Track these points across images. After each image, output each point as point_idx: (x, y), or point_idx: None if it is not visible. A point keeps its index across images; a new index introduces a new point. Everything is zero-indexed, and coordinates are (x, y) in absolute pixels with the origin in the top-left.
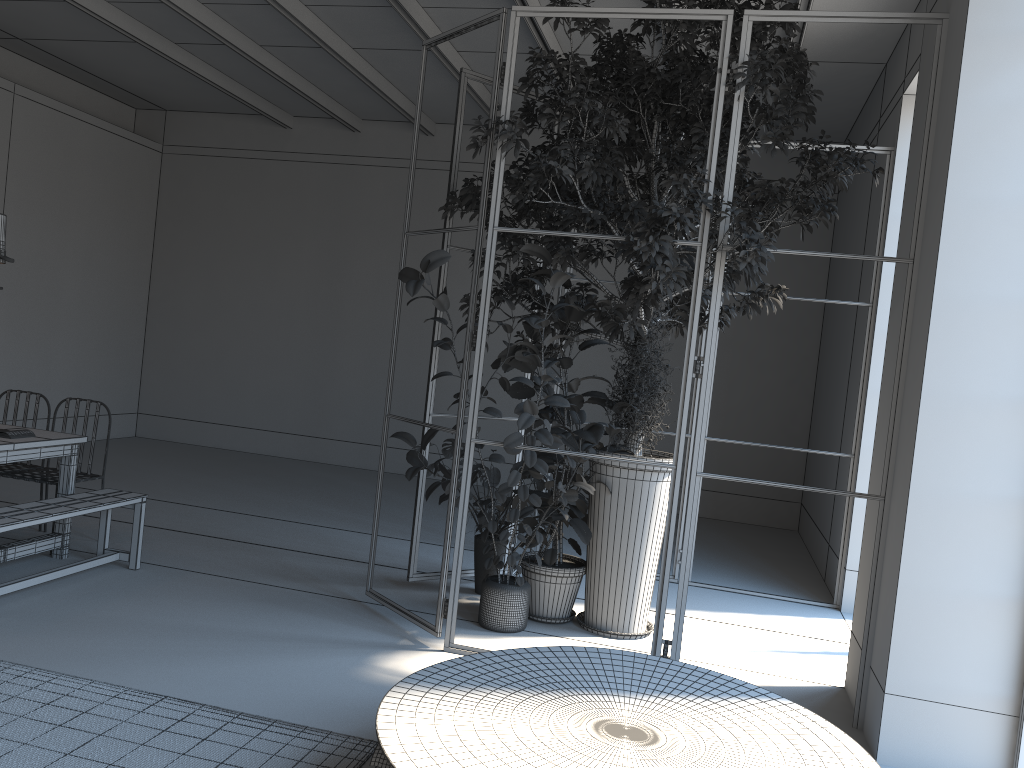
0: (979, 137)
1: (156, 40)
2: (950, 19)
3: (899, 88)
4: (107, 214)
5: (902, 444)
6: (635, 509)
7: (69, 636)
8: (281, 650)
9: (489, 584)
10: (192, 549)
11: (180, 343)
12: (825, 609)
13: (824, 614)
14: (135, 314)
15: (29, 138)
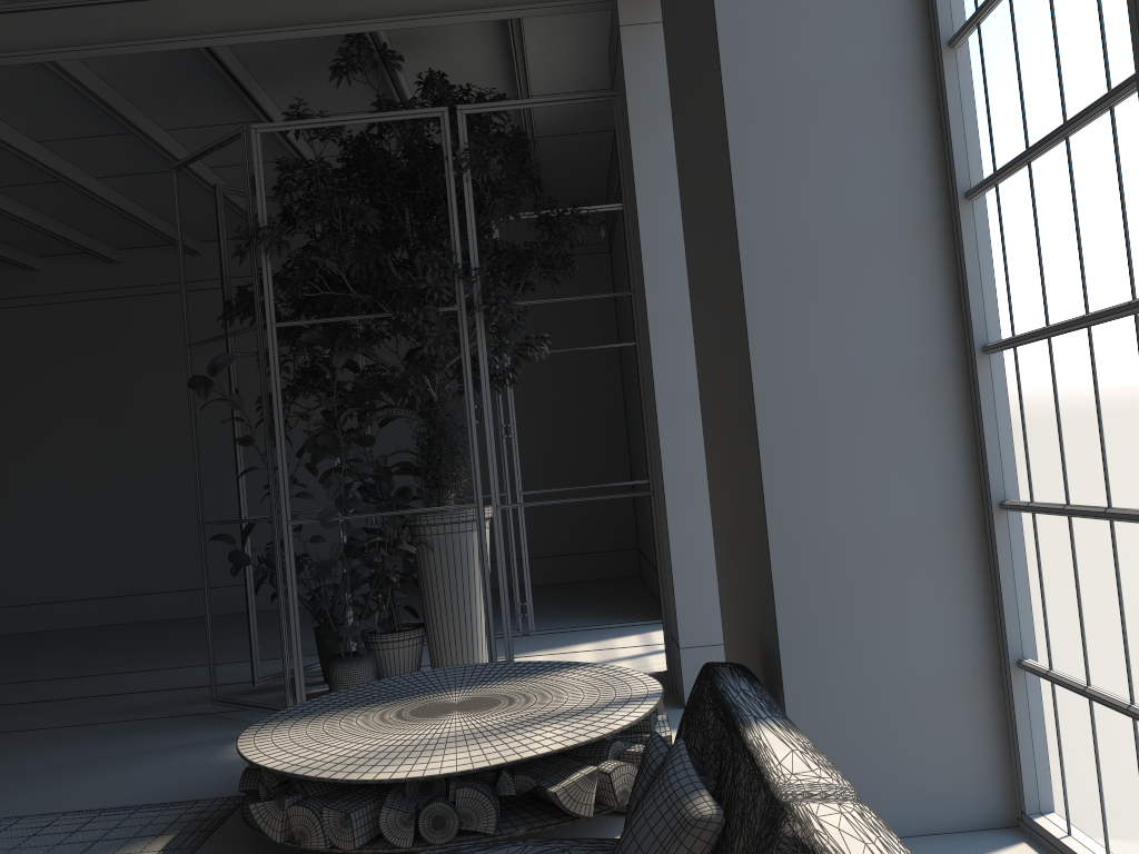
0: (654, 186)
1: None
2: (620, 95)
3: None
4: None
5: (655, 443)
6: (458, 560)
7: None
8: (135, 762)
9: (334, 661)
10: (13, 715)
11: None
12: (658, 624)
13: (657, 628)
14: None
15: None
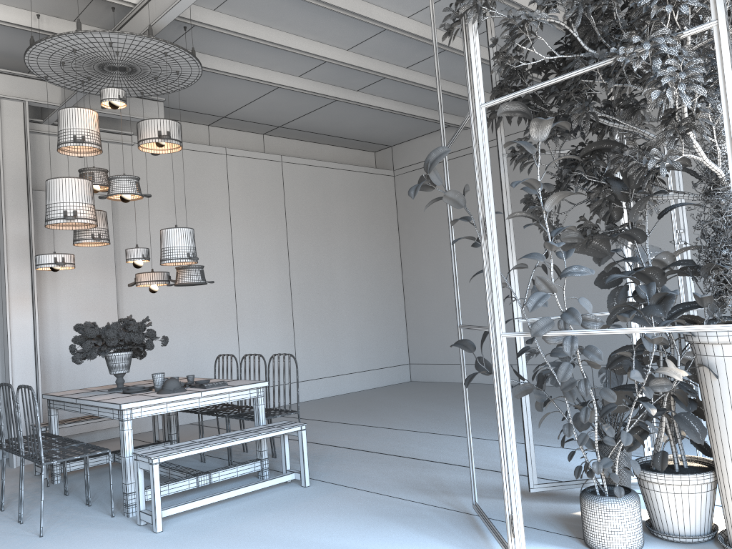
0: None
1: (341, 92)
2: None
3: None
4: (360, 226)
5: None
6: None
7: (196, 548)
8: None
9: (583, 496)
10: (367, 467)
11: (426, 307)
12: None
13: None
14: (394, 292)
15: (296, 188)
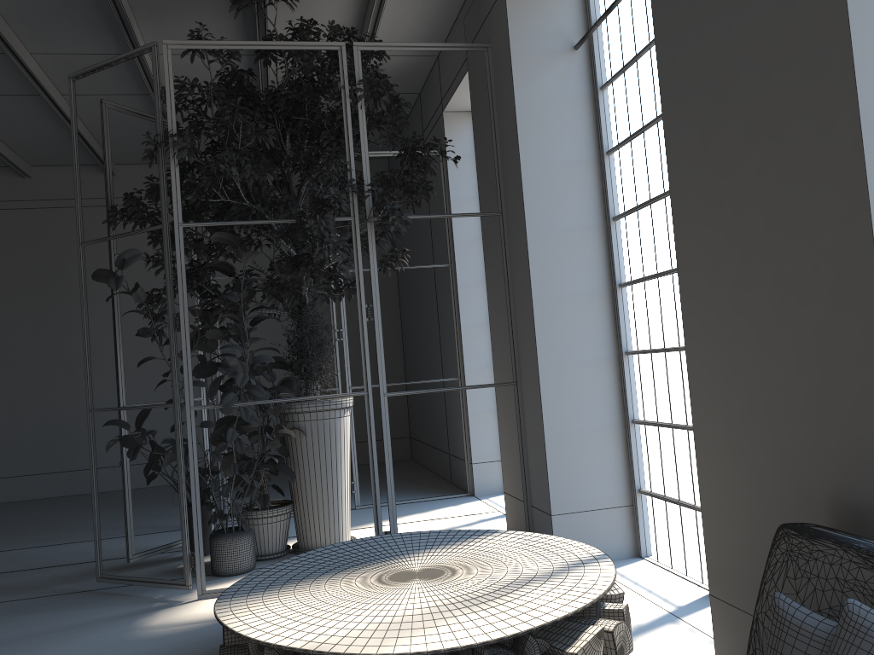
0: (532, 122)
1: None
2: (493, 47)
3: (438, 108)
4: None
5: (522, 340)
6: (328, 443)
7: None
8: (43, 643)
9: (218, 536)
10: None
11: None
12: (464, 497)
13: (465, 500)
14: None
15: None
